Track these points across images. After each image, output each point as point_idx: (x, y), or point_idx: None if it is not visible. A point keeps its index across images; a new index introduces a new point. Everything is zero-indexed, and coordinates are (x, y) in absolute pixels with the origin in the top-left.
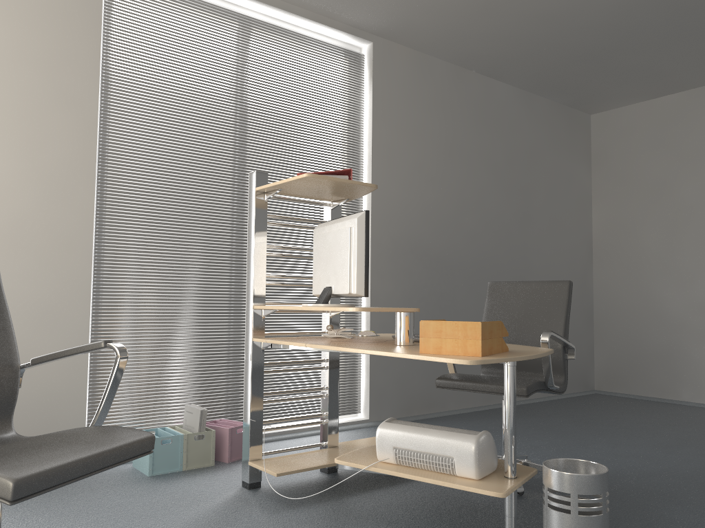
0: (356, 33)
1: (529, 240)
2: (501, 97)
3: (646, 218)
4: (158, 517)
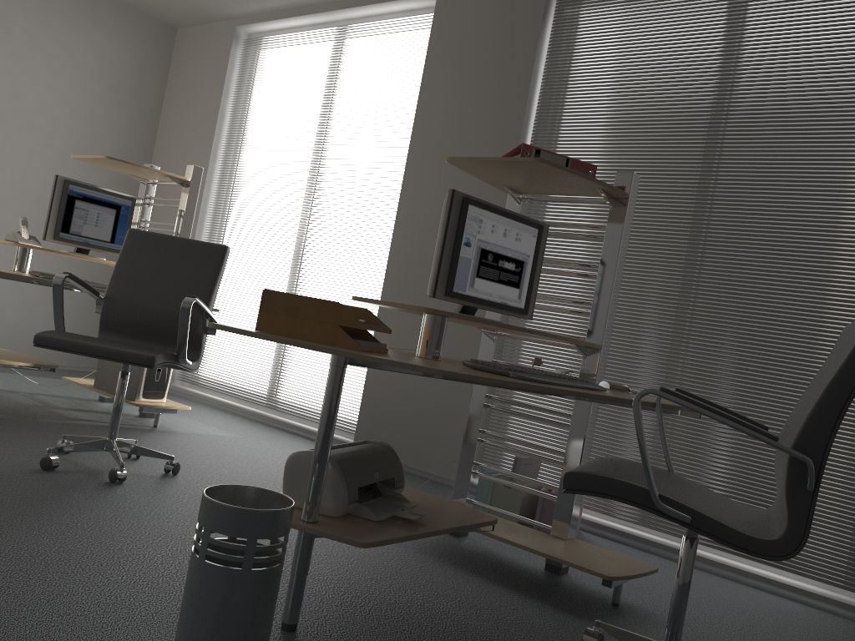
0: None
1: None
2: None
3: None
4: None
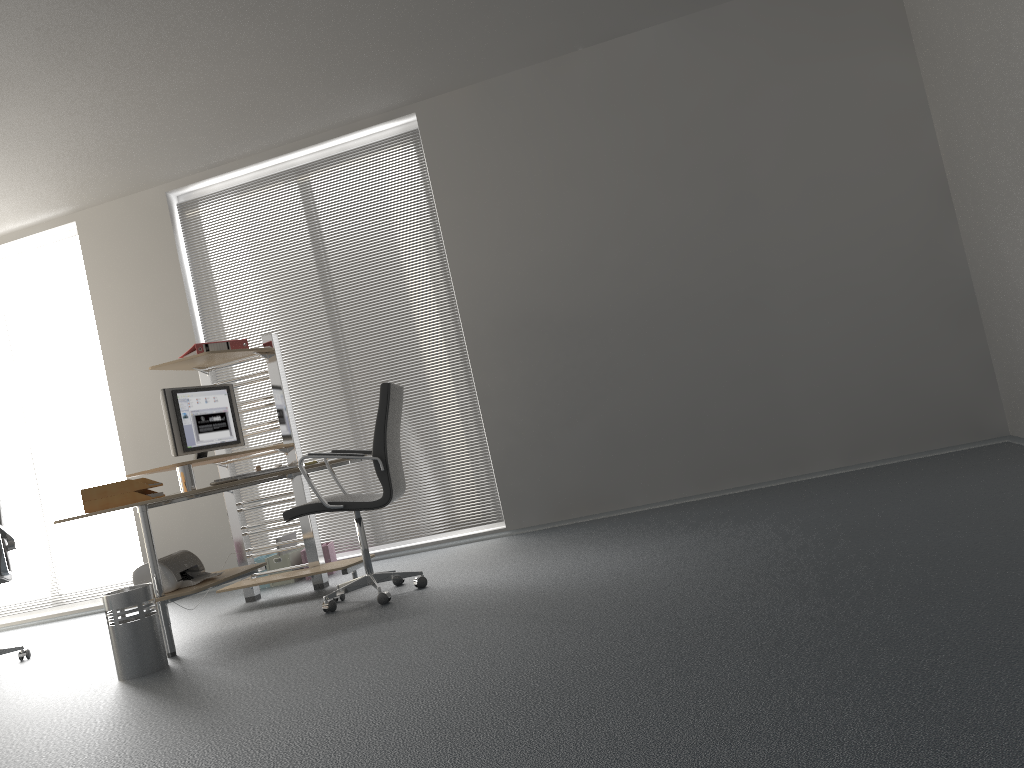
0: (393, 115)
1: (757, 234)
2: (644, 53)
3: (962, 115)
4: None
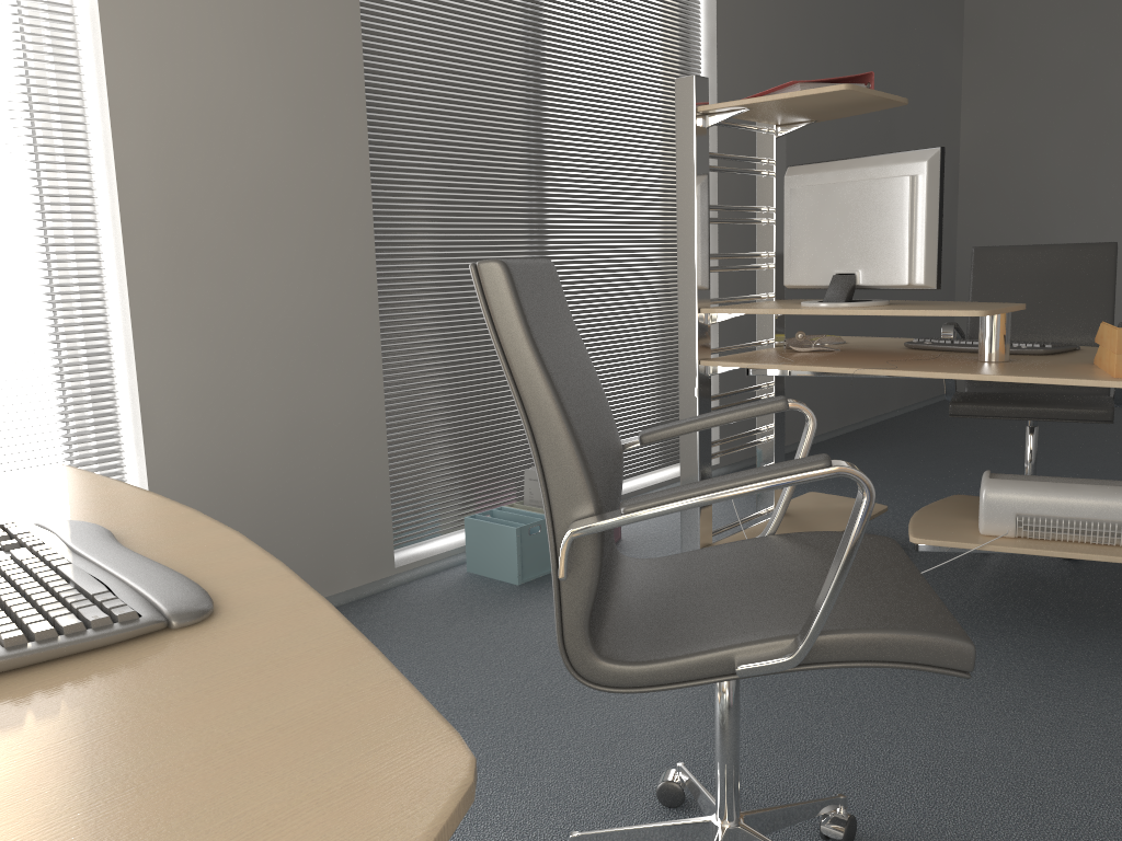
0: None
1: None
2: None
3: (1050, 129)
4: None
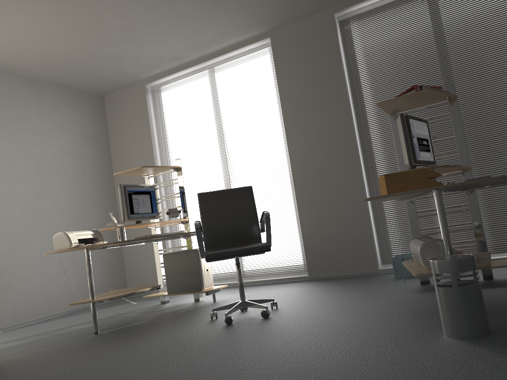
0: None
1: None
2: None
3: None
4: (359, 291)
